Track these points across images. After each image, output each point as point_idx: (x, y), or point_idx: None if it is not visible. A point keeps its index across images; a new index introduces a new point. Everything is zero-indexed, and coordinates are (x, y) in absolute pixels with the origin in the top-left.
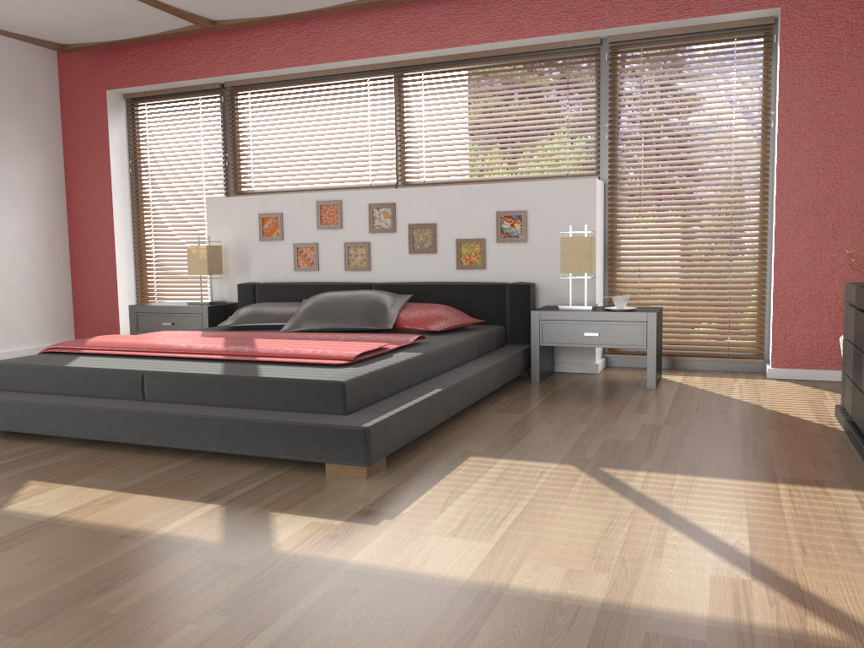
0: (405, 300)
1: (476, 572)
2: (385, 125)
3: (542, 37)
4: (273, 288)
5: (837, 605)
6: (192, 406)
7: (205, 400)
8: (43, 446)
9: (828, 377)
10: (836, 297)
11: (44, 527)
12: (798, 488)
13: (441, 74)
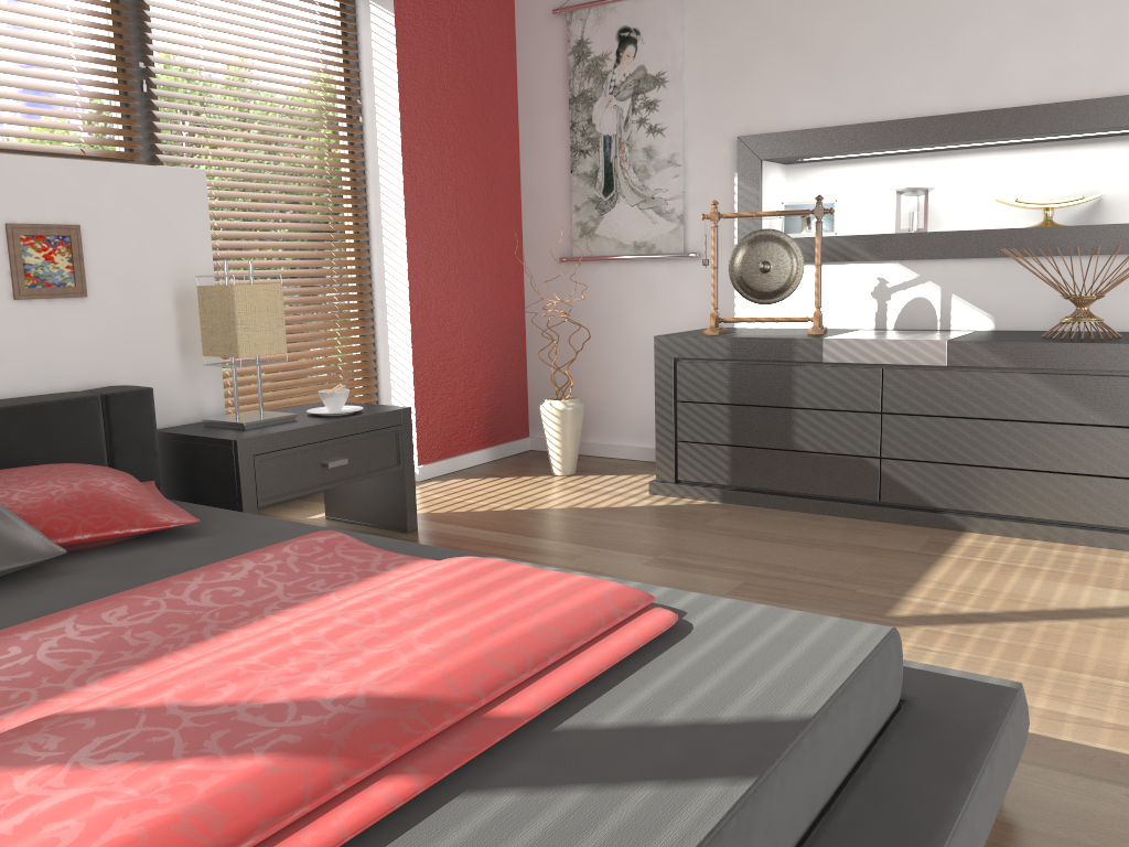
0: None
1: None
2: None
3: None
4: None
5: None
6: None
7: None
8: None
9: (468, 463)
10: (464, 360)
11: None
12: (959, 552)
13: None
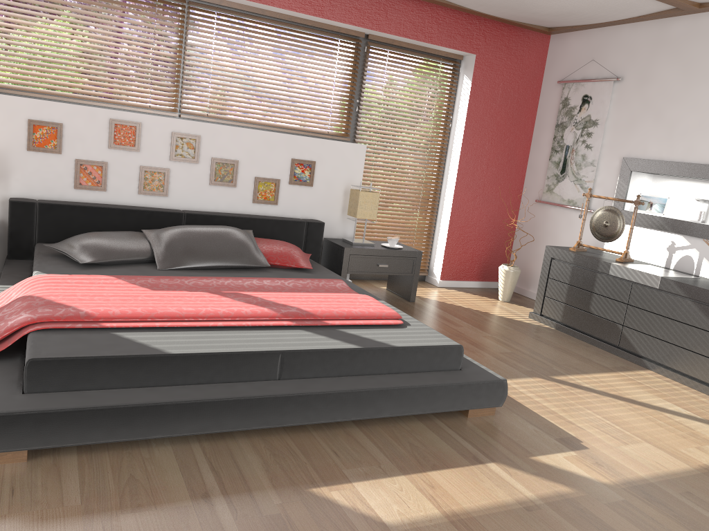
0: (253, 236)
1: (684, 462)
2: (173, 51)
3: (334, 21)
4: (64, 208)
5: None
6: (341, 379)
7: (345, 371)
8: (182, 448)
9: (466, 285)
10: (475, 238)
11: (469, 525)
12: (628, 373)
13: (229, 18)
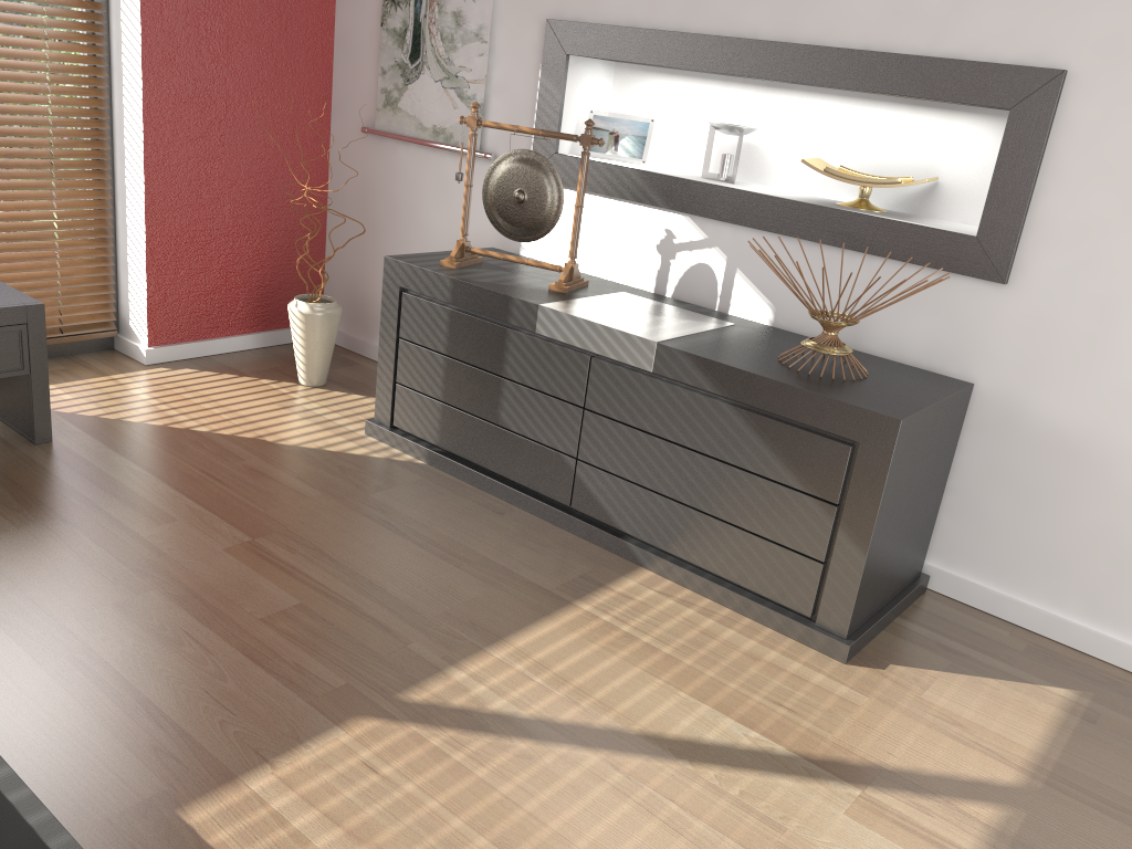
0: None
1: None
2: None
3: None
4: None
5: (929, 769)
6: None
7: None
8: None
9: (223, 348)
10: (227, 233)
11: None
12: (598, 601)
13: None
